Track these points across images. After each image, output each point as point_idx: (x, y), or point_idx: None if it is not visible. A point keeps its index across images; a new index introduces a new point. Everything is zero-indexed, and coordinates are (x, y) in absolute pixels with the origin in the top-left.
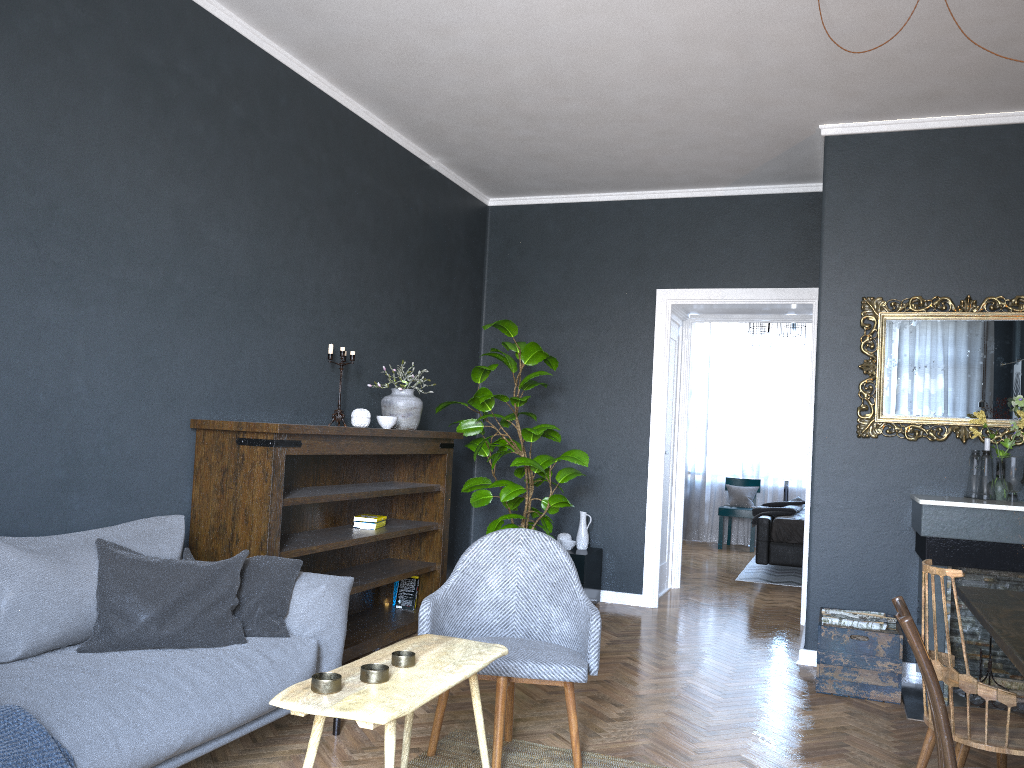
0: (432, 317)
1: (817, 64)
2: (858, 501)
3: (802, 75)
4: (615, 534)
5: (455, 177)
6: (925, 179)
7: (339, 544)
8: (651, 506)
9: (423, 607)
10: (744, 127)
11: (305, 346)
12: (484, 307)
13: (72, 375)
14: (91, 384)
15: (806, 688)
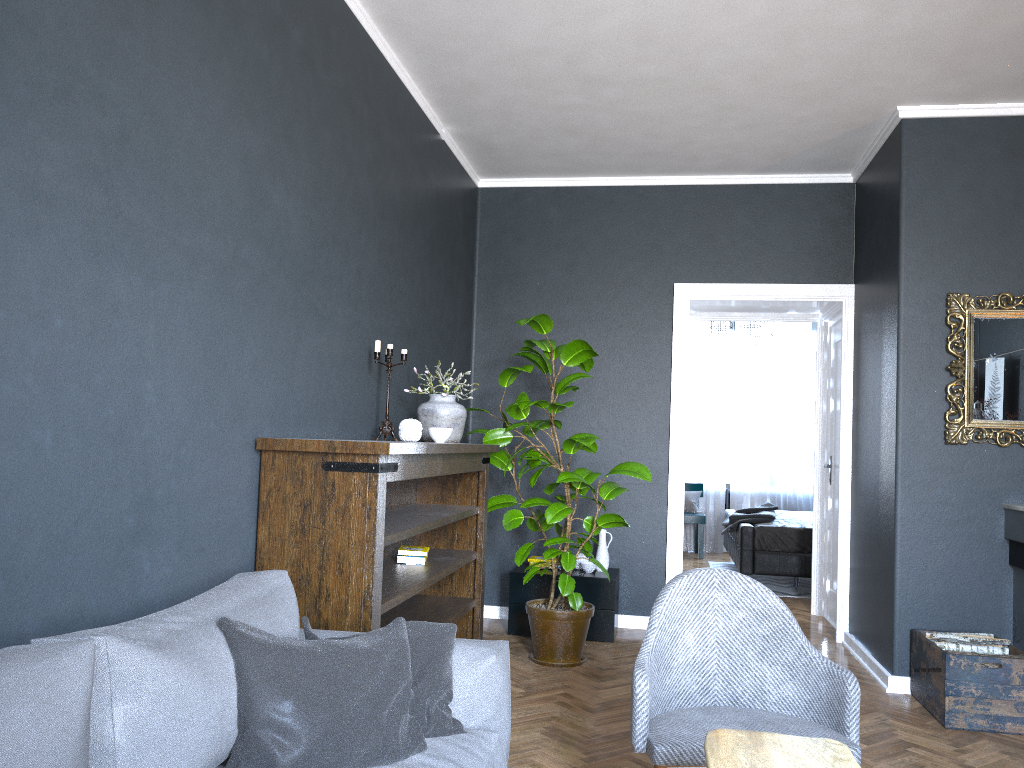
0: (440, 311)
1: (950, 32)
2: (947, 513)
3: (925, 45)
4: (631, 552)
5: (457, 151)
6: (1010, 168)
7: (416, 589)
8: (673, 520)
9: (640, 681)
10: (817, 105)
11: (349, 343)
12: (475, 301)
13: (143, 381)
14: (162, 393)
15: (930, 723)
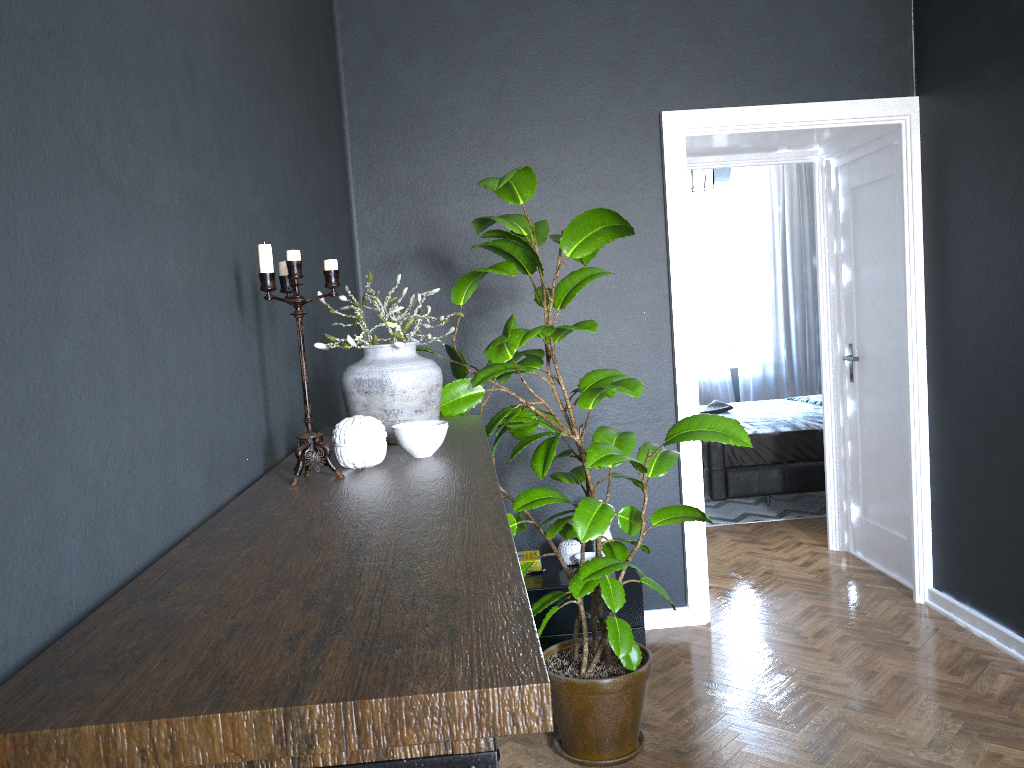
0: (318, 178)
1: None
2: None
3: None
4: None
5: None
6: None
7: None
8: (689, 469)
9: None
10: None
11: (195, 257)
12: (349, 162)
13: None
14: None
15: None
